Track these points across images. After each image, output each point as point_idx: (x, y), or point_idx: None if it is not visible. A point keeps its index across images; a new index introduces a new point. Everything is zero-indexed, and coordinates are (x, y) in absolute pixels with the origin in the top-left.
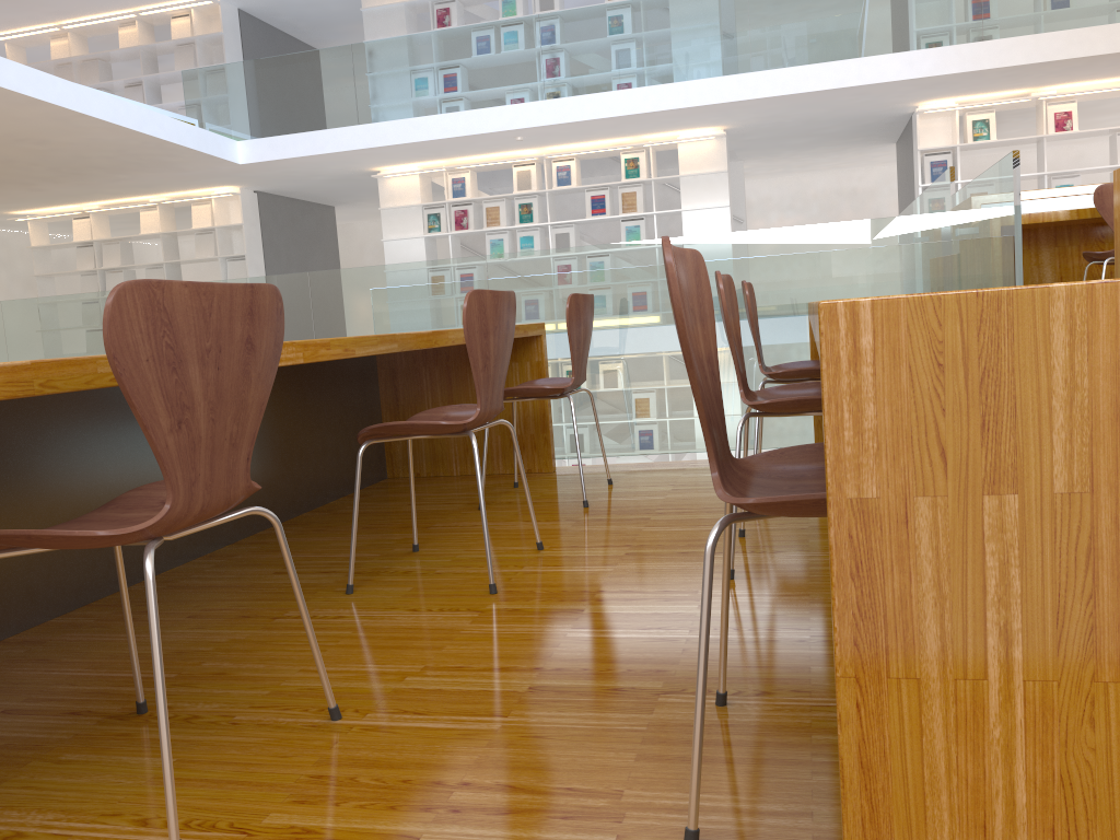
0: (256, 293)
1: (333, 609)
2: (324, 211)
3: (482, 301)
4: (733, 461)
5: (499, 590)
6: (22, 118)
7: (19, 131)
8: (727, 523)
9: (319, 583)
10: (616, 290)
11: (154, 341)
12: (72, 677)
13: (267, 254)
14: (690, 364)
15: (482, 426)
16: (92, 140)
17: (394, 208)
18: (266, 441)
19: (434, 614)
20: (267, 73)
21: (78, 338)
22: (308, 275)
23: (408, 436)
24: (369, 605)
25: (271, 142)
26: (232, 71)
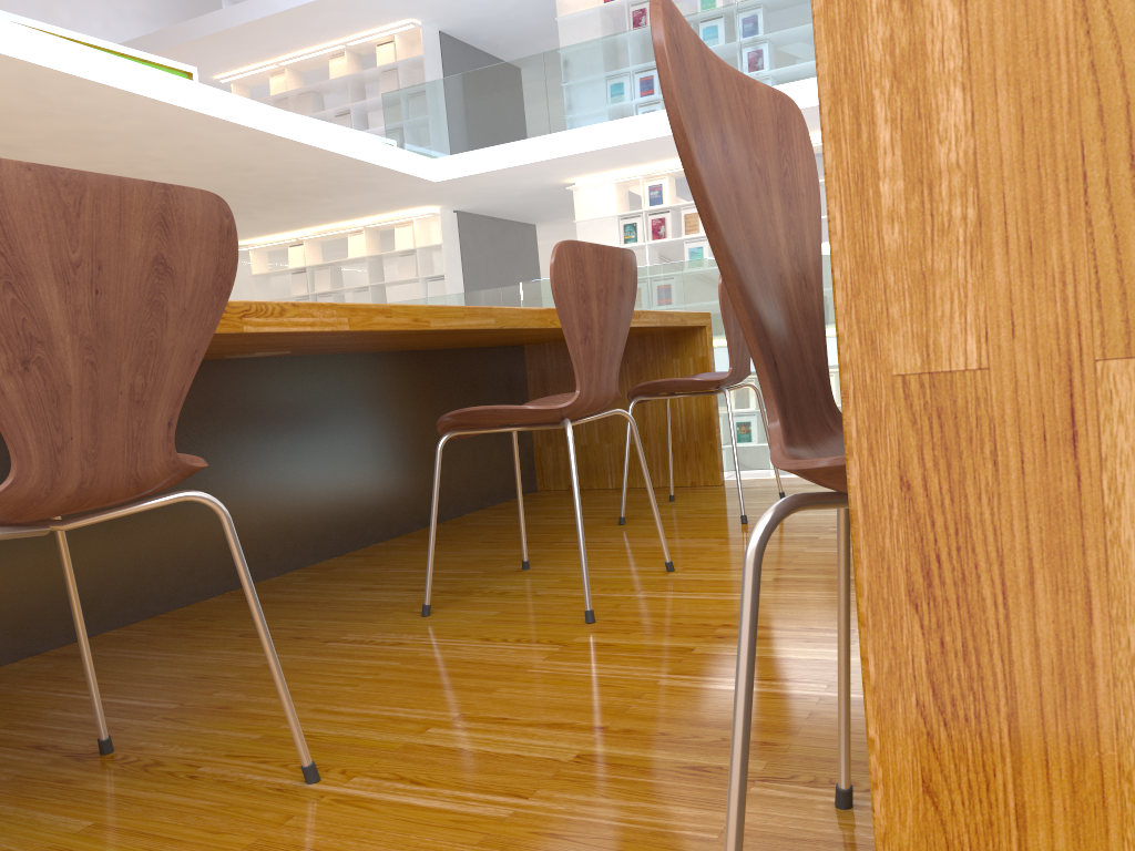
0: (175, 198)
1: (396, 634)
2: (524, 230)
3: (579, 255)
4: (838, 419)
5: (599, 618)
6: (228, 145)
7: (227, 159)
8: (790, 509)
9: (400, 602)
10: None
11: None
12: (72, 701)
13: (466, 273)
14: (710, 222)
15: (592, 416)
16: (294, 164)
17: (589, 220)
18: (384, 443)
19: (508, 645)
20: (461, 89)
21: None
22: (501, 290)
23: (501, 428)
24: (439, 631)
25: (465, 158)
26: (428, 90)
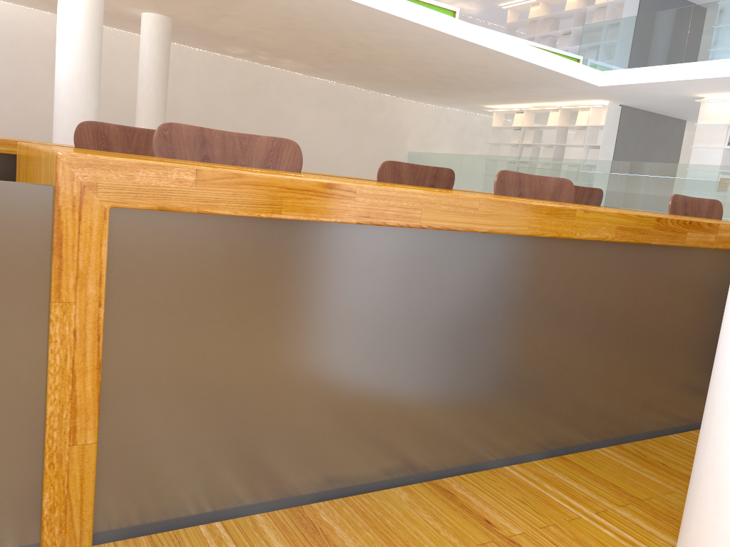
0: None
1: None
2: (675, 123)
3: (397, 168)
4: None
5: None
6: (470, 53)
7: (471, 60)
8: None
9: None
10: (660, 192)
11: (97, 145)
12: None
13: (617, 147)
14: None
15: None
16: (508, 67)
17: (706, 125)
18: None
19: None
20: (632, 26)
21: (490, 181)
22: (622, 163)
23: None
24: None
25: (621, 73)
26: (611, 25)
